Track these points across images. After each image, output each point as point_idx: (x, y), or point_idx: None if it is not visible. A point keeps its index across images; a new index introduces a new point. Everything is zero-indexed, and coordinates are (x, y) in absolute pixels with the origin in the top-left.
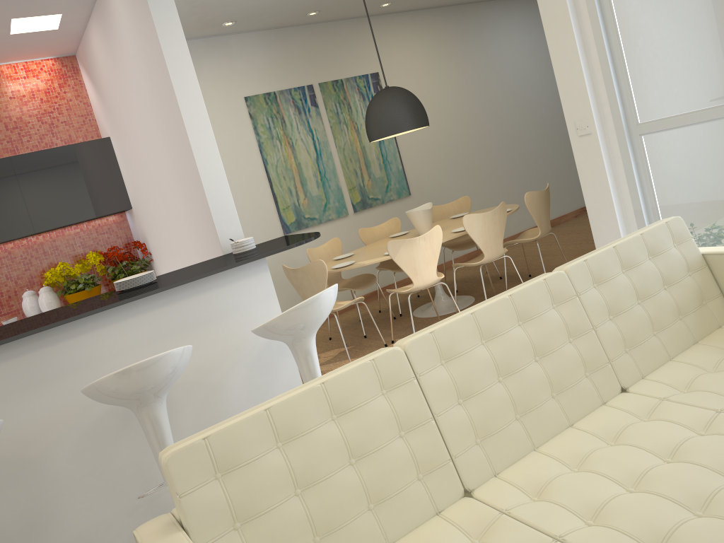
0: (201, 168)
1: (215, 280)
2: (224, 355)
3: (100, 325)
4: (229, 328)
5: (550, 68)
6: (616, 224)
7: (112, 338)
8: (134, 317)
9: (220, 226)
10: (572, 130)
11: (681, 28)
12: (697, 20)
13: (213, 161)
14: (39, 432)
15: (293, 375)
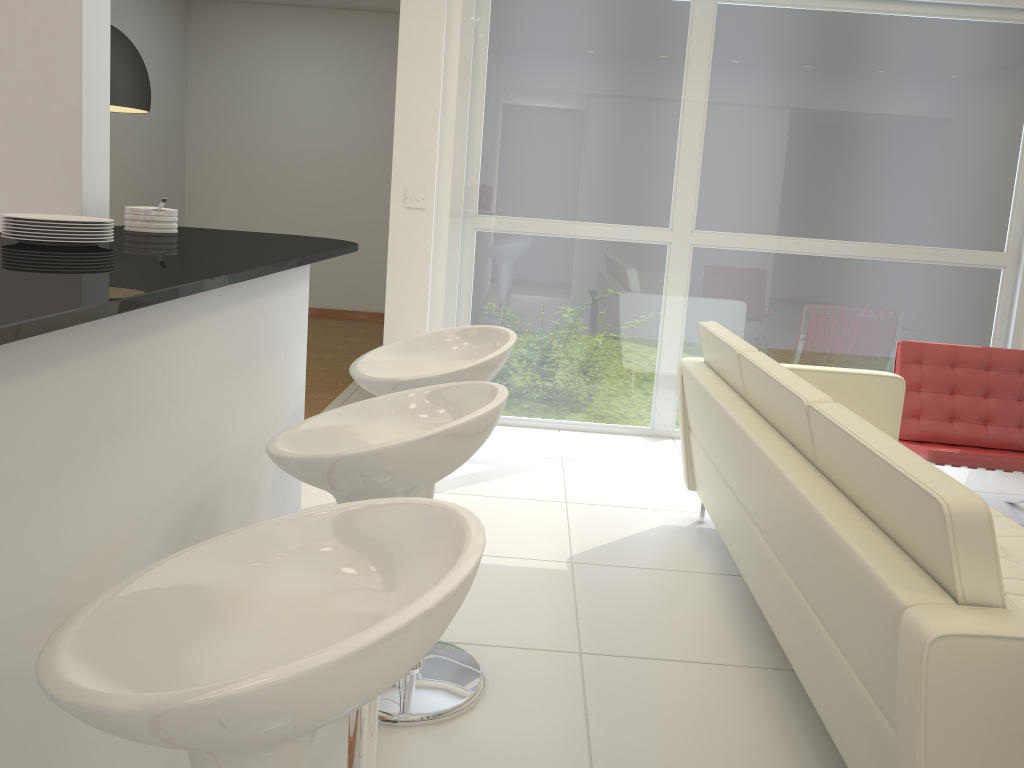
0: (87, 27)
1: (280, 274)
2: (266, 431)
3: (188, 314)
4: (276, 376)
5: (152, 94)
6: (424, 329)
7: (194, 351)
8: (218, 313)
9: (87, 164)
10: (398, 197)
11: (558, 128)
12: (576, 127)
13: (102, 23)
14: (86, 585)
15: (298, 485)
